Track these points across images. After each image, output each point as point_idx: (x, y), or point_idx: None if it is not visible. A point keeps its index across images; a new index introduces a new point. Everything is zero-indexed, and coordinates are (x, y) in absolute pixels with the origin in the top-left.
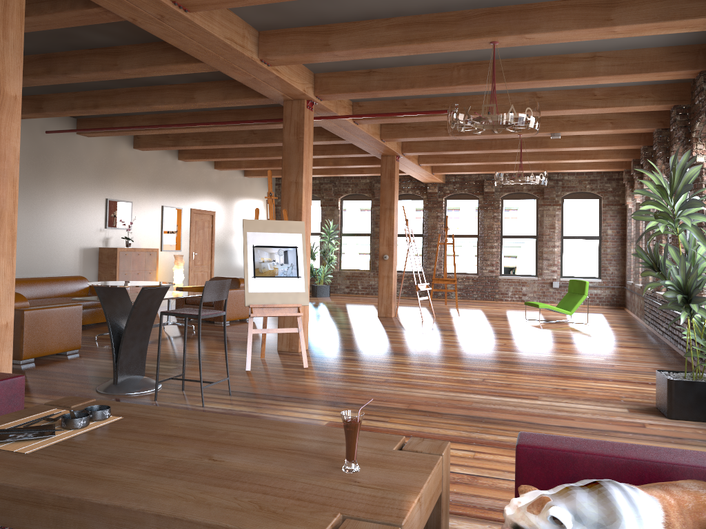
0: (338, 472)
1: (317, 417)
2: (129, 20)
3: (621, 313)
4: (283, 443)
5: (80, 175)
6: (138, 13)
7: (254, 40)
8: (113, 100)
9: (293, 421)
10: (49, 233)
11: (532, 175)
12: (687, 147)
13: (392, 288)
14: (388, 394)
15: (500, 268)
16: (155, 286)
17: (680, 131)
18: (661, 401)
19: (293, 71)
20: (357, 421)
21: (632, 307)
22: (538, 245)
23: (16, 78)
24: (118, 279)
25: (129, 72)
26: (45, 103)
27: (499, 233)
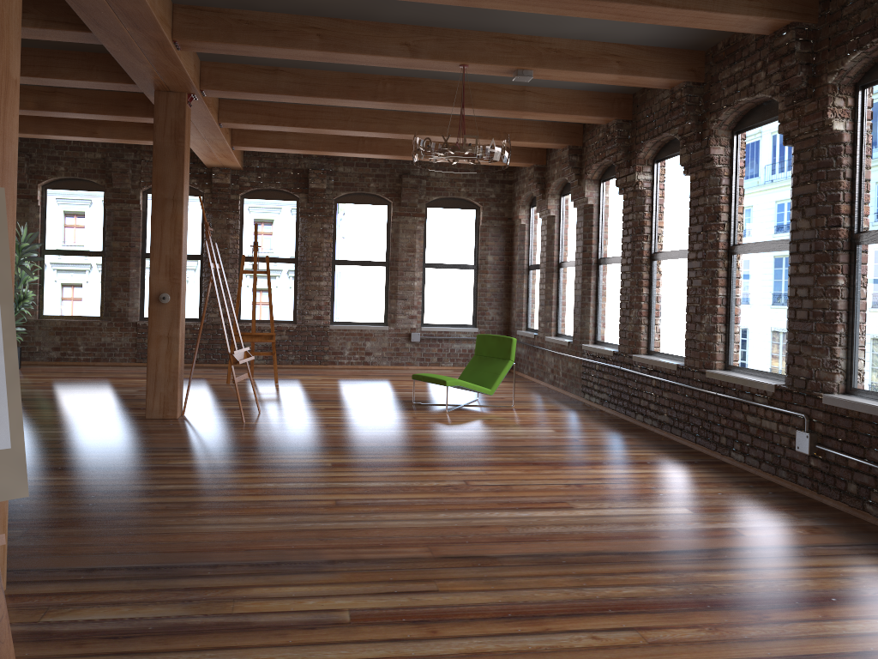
0: None
1: None
2: None
3: (517, 378)
4: None
5: None
6: None
7: None
8: None
9: None
10: None
11: (494, 144)
12: (798, 106)
13: (178, 361)
14: None
15: (331, 313)
16: None
17: (800, 71)
18: None
19: None
20: None
21: (535, 370)
22: (390, 277)
23: None
24: None
25: None
26: None
27: (331, 257)
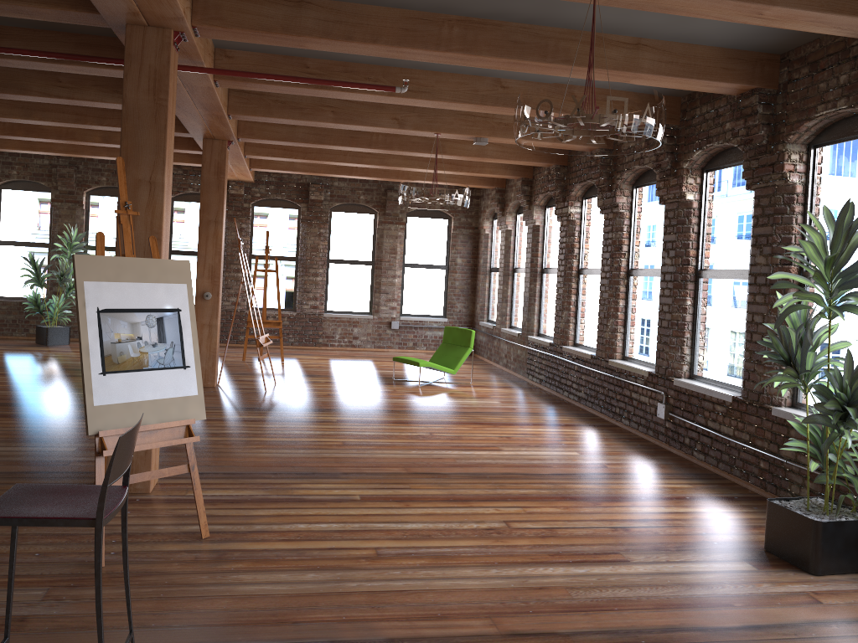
0: None
1: None
2: None
3: (478, 361)
4: None
5: None
6: None
7: None
8: None
9: None
10: None
11: (458, 194)
12: (667, 179)
13: (217, 344)
14: (424, 593)
15: (325, 303)
16: None
17: (666, 158)
18: (788, 547)
19: None
20: None
21: (493, 355)
22: (375, 274)
23: None
24: None
25: None
26: None
27: (326, 257)
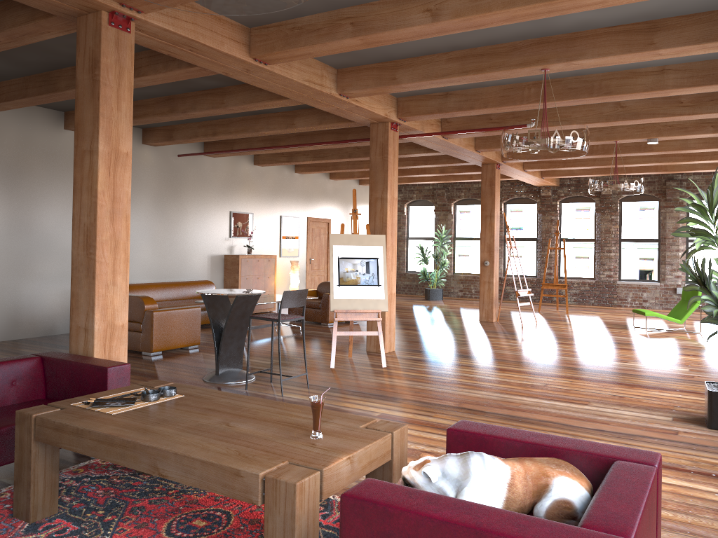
0: (306, 438)
1: (372, 409)
2: (223, 74)
3: None
4: (283, 418)
5: (207, 191)
6: (228, 69)
7: (332, 77)
8: (228, 128)
9: (351, 411)
10: (181, 243)
11: (625, 183)
12: None
13: (493, 294)
14: (446, 393)
15: (618, 273)
16: (247, 294)
17: None
18: (705, 412)
19: (373, 99)
20: (319, 402)
21: None
22: (661, 249)
23: (127, 139)
24: (240, 283)
25: (234, 108)
26: (175, 132)
27: (617, 237)
